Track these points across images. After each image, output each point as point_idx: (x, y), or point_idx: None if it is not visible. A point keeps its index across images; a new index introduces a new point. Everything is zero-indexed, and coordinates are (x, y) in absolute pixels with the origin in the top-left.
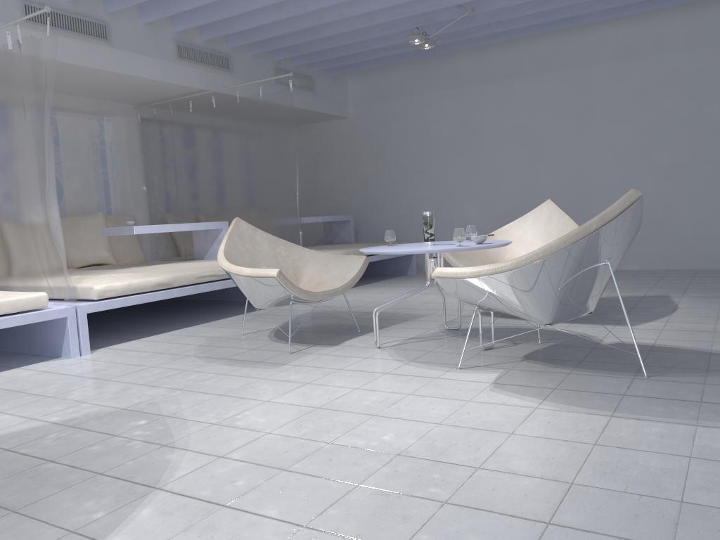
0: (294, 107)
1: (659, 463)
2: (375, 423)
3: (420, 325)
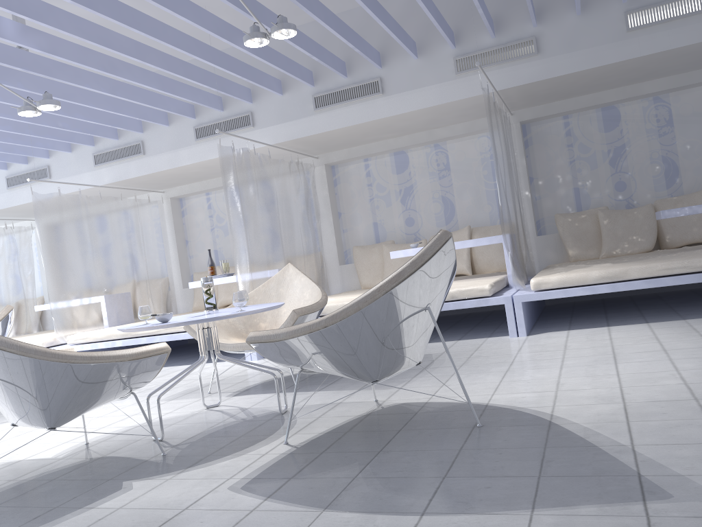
0: (676, 48)
1: None
2: None
3: (323, 398)
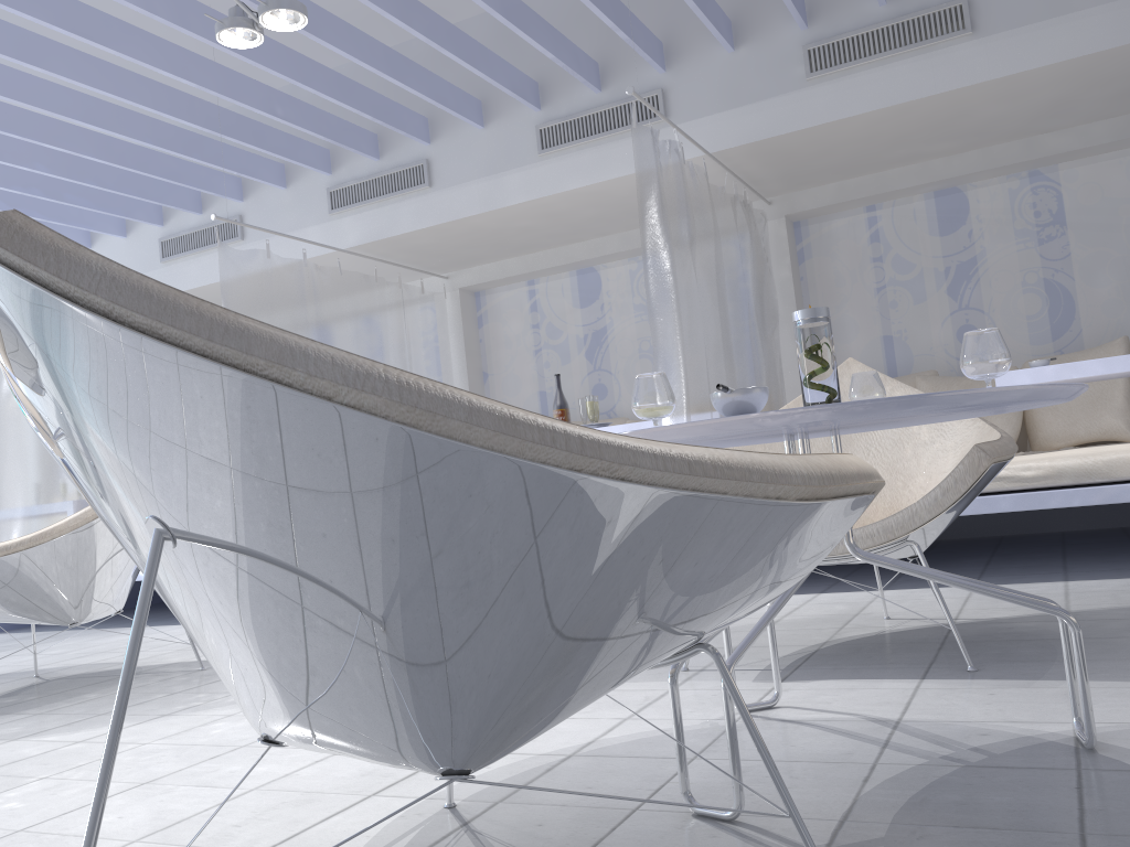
0: None
1: None
2: None
3: None
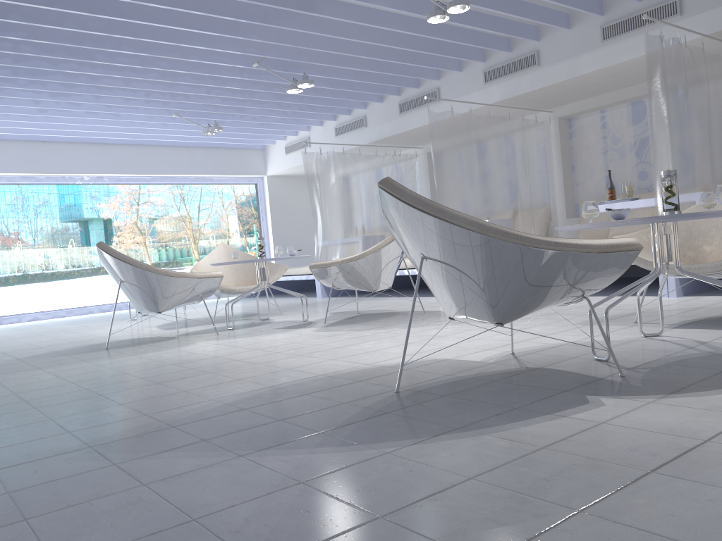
0: None
1: (245, 375)
2: (393, 344)
3: None
